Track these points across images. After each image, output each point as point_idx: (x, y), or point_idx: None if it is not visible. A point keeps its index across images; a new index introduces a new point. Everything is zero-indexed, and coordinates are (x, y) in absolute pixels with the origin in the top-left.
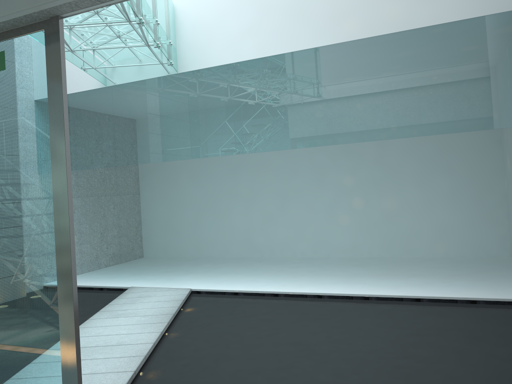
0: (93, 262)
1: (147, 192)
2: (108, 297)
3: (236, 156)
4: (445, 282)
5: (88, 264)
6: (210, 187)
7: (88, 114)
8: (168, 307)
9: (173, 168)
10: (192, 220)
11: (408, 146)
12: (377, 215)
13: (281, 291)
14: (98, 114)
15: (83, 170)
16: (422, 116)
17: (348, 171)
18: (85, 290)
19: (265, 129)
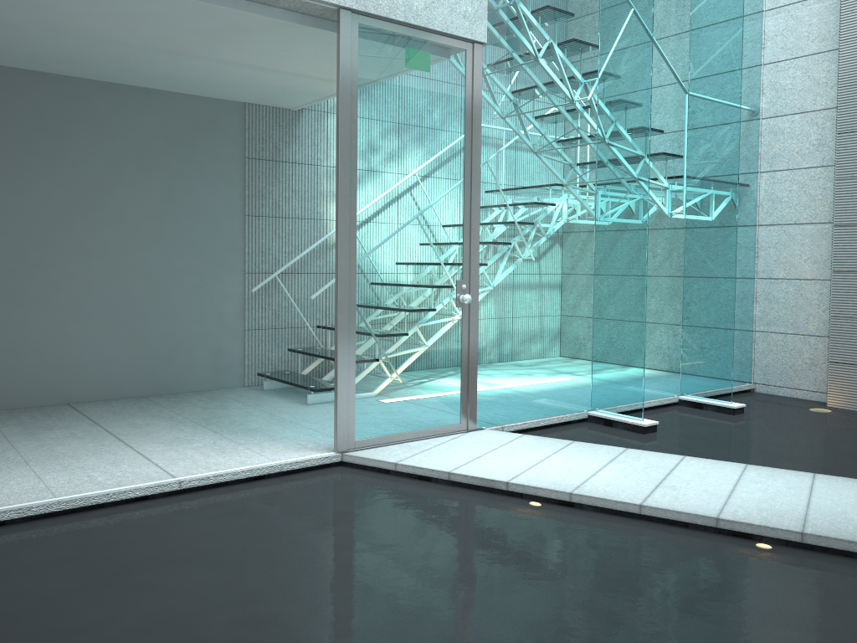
0: None
1: None
2: None
3: None
4: None
5: None
6: None
7: None
8: None
9: None
10: None
11: None
12: None
13: None
14: None
15: None
16: None
17: None
18: None
19: None
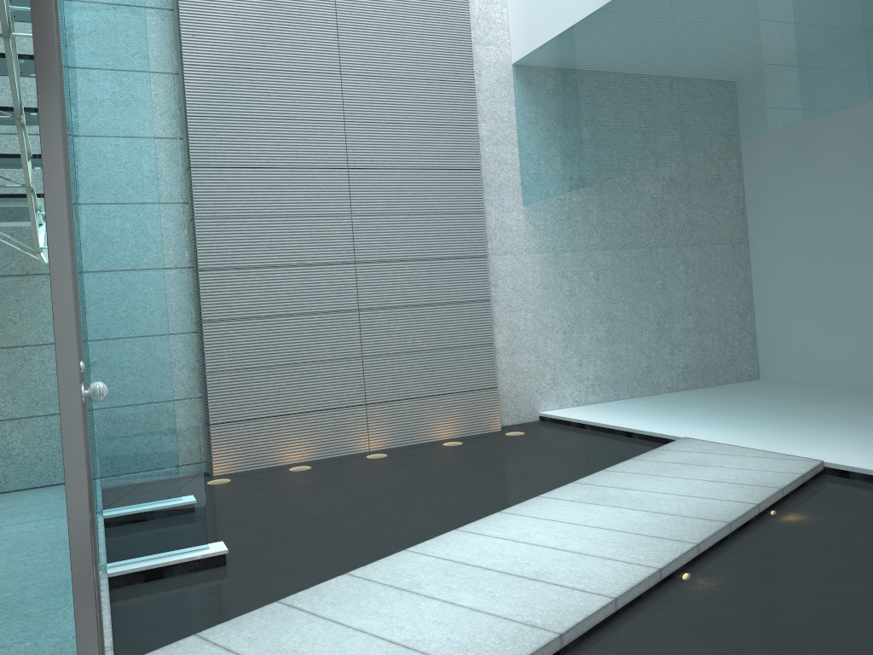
0: (640, 380)
1: (764, 238)
2: (628, 454)
3: None
4: None
5: (630, 384)
6: None
7: (593, 66)
8: (729, 502)
9: (822, 177)
10: (872, 297)
11: None
12: None
13: None
14: (610, 61)
15: (614, 196)
16: None
17: None
18: (600, 432)
19: None
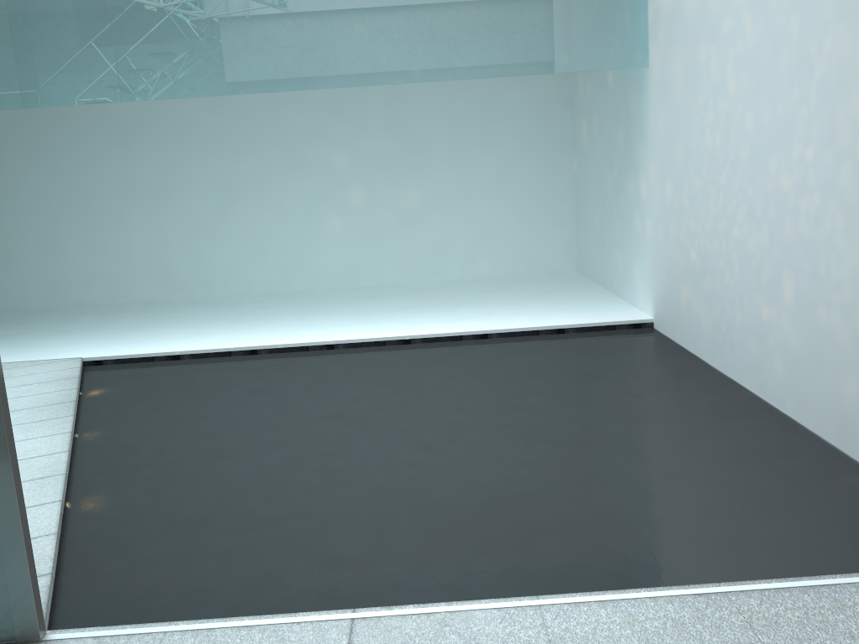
0: None
1: None
2: None
3: (126, 111)
4: (512, 310)
5: None
6: (74, 171)
7: None
8: (56, 392)
9: None
10: (39, 236)
11: (438, 103)
12: (390, 216)
13: (261, 345)
14: None
15: None
16: (496, 44)
17: (341, 142)
18: None
19: (221, 52)
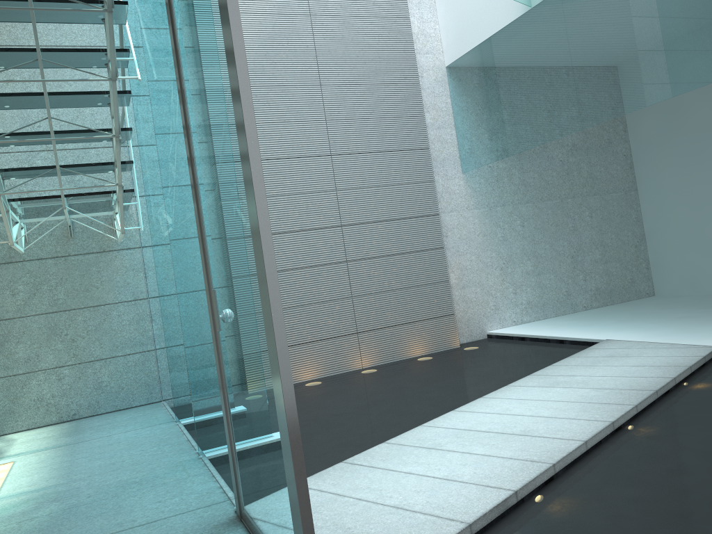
0: (562, 302)
1: (650, 185)
2: (564, 355)
3: None
4: None
5: (554, 305)
6: None
7: (512, 64)
8: (652, 378)
9: (692, 134)
10: None
11: None
12: None
13: None
14: (525, 59)
15: (531, 161)
16: None
17: None
18: (538, 342)
19: None
